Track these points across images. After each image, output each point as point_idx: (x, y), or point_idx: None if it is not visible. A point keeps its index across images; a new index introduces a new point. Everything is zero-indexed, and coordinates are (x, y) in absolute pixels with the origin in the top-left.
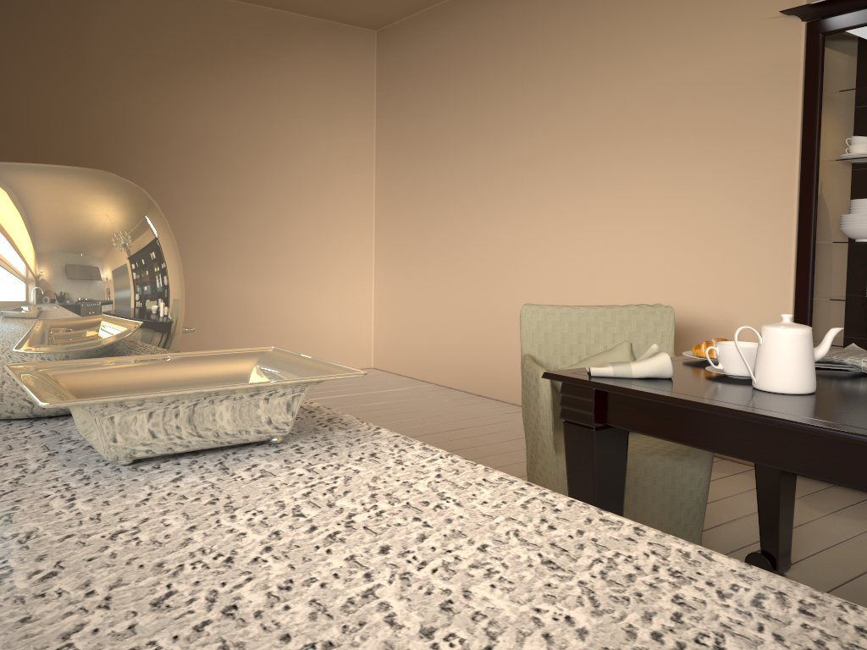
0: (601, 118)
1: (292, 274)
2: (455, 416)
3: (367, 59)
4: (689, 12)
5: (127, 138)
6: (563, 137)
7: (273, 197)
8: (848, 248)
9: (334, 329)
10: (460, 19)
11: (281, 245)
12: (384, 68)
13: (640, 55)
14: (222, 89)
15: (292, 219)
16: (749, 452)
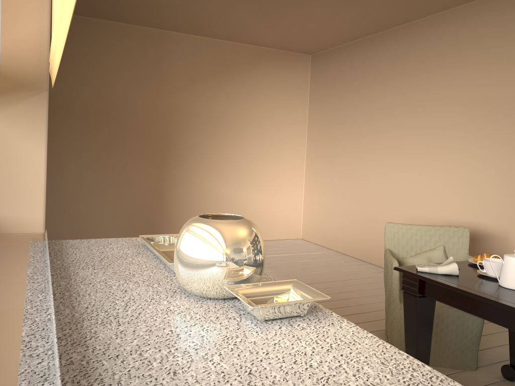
0: (436, 114)
1: (260, 186)
2: (347, 272)
3: (305, 70)
4: (488, 59)
5: (181, 115)
6: (414, 122)
7: (252, 145)
8: None
9: (281, 216)
10: (358, 53)
11: (255, 171)
12: (314, 76)
13: (459, 81)
14: (229, 89)
15: (262, 157)
16: (491, 317)
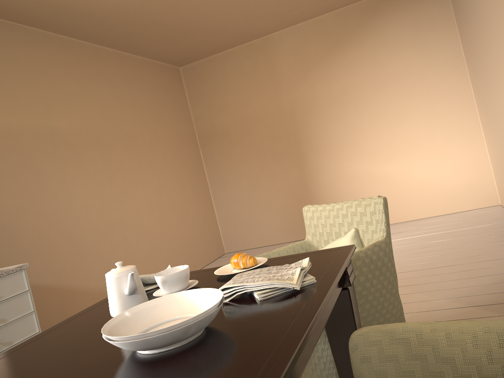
0: None
1: (417, 153)
2: (468, 253)
3: None
4: None
5: (304, 107)
6: (498, 18)
7: (392, 110)
8: None
9: (459, 183)
10: None
11: (405, 137)
12: None
13: None
14: (346, 60)
15: (409, 119)
16: None
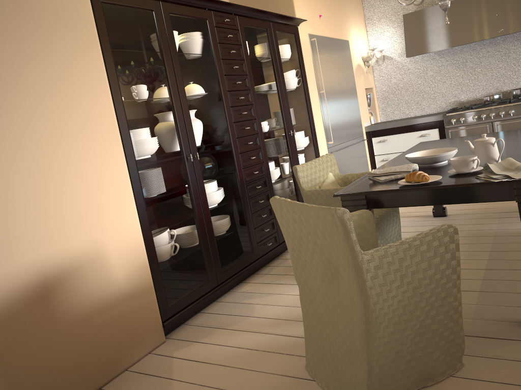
0: None
1: None
2: None
3: None
4: None
5: None
6: None
7: None
8: (155, 161)
9: None
10: None
11: None
12: None
13: None
14: None
15: None
16: None
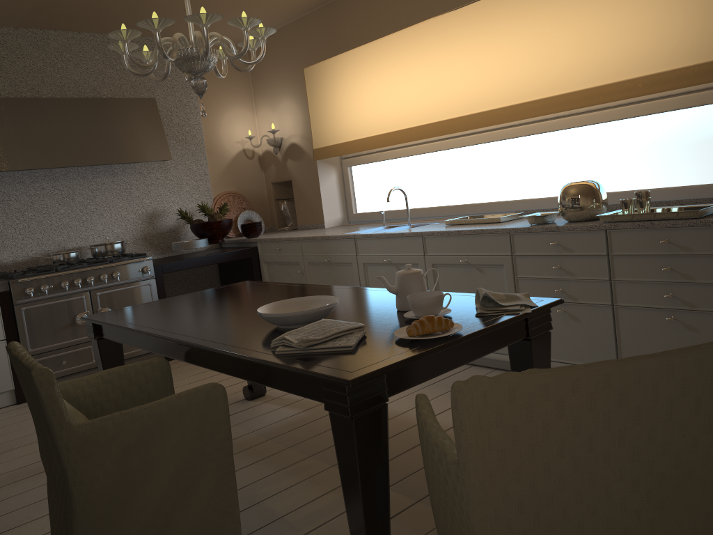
0: None
1: None
2: None
3: None
4: None
5: None
6: None
7: None
8: None
9: None
10: None
11: None
12: None
13: None
14: None
15: None
16: None
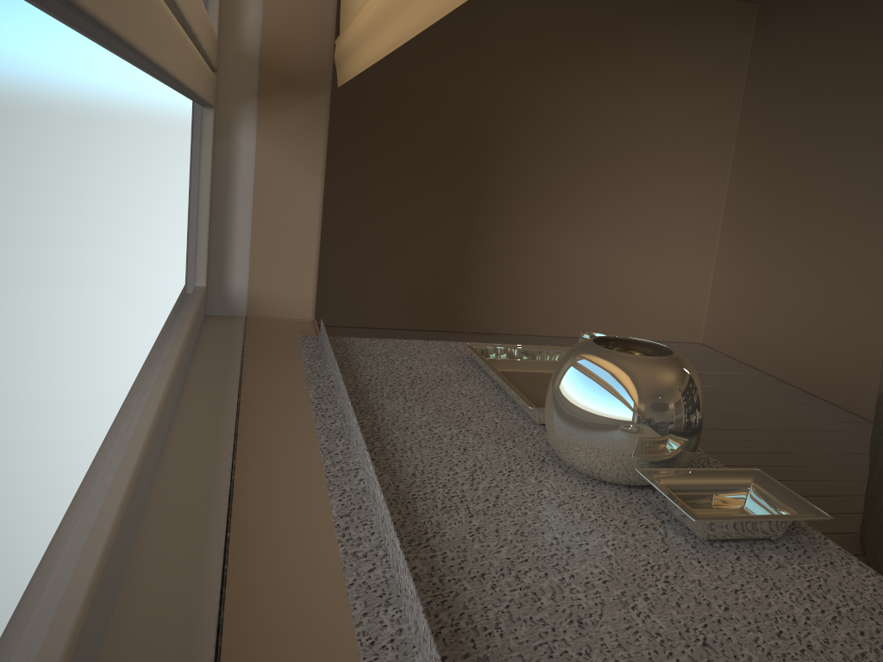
0: None
1: (636, 246)
2: (787, 415)
3: (742, 35)
4: None
5: (509, 113)
6: None
7: (628, 172)
8: None
9: (668, 302)
10: (858, 3)
11: (630, 218)
12: (760, 46)
13: None
14: (596, 68)
15: (644, 194)
16: None
